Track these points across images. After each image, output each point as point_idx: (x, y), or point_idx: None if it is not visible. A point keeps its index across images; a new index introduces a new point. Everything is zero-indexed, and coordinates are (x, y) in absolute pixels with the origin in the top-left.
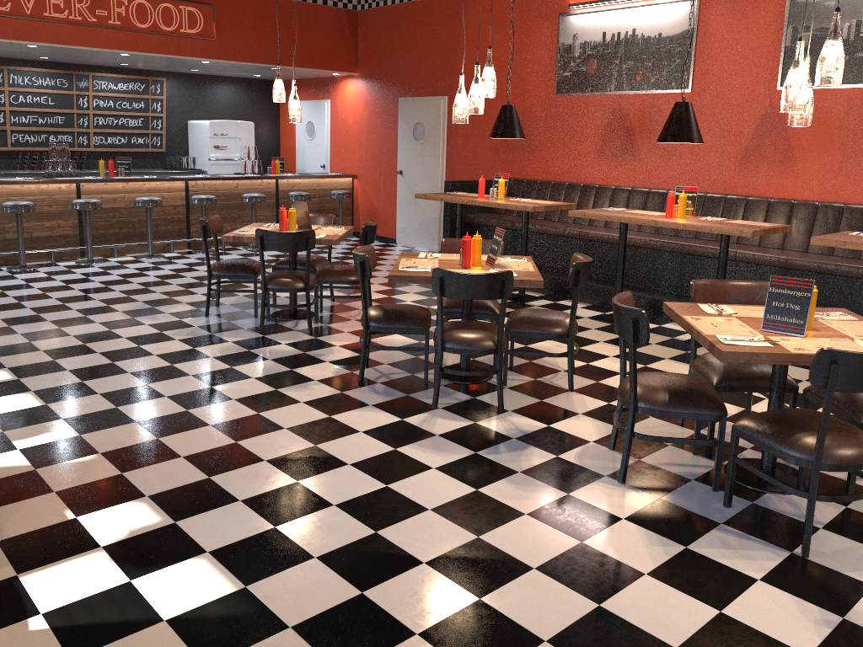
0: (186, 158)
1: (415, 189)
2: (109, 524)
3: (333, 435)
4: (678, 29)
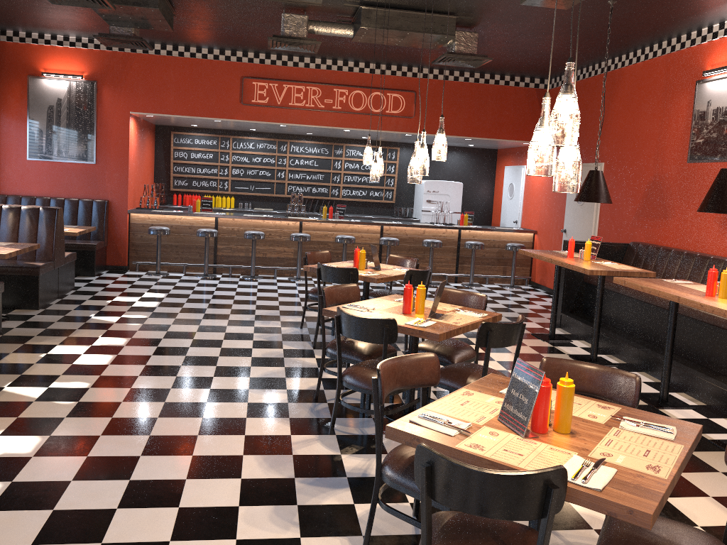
0: (405, 209)
1: None
2: (3, 445)
3: (221, 432)
4: None
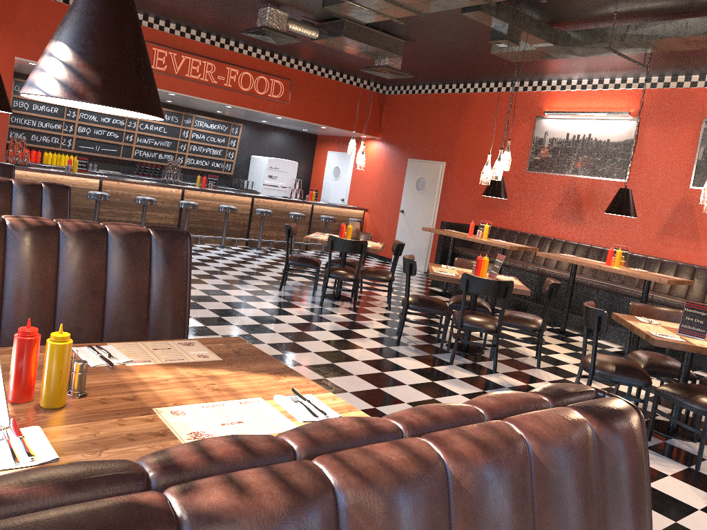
0: (248, 181)
1: (411, 225)
2: None
3: (391, 369)
4: (622, 138)
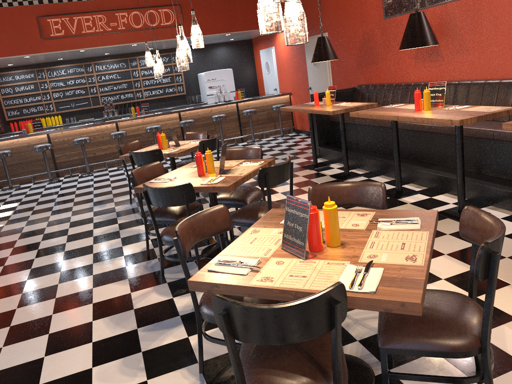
0: (194, 97)
1: None
2: None
3: (72, 306)
4: None
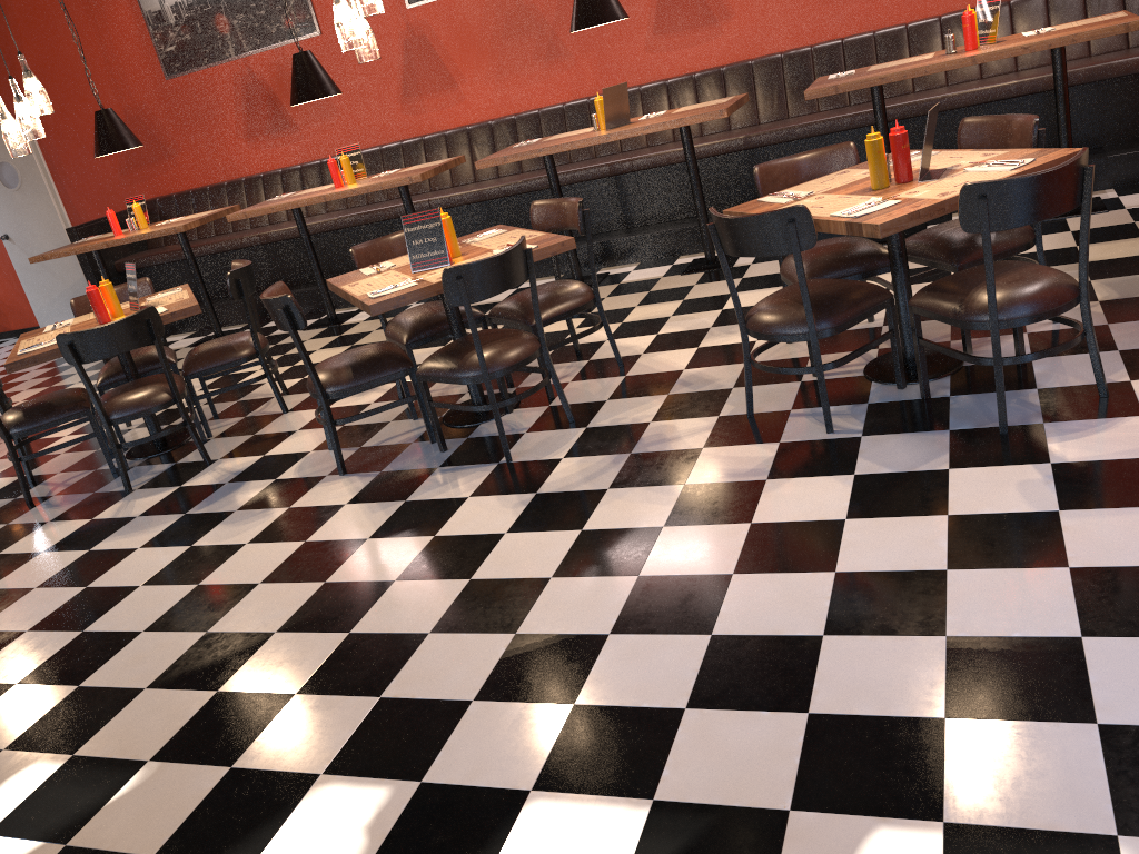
0: None
1: (37, 253)
2: None
3: (8, 570)
4: None
